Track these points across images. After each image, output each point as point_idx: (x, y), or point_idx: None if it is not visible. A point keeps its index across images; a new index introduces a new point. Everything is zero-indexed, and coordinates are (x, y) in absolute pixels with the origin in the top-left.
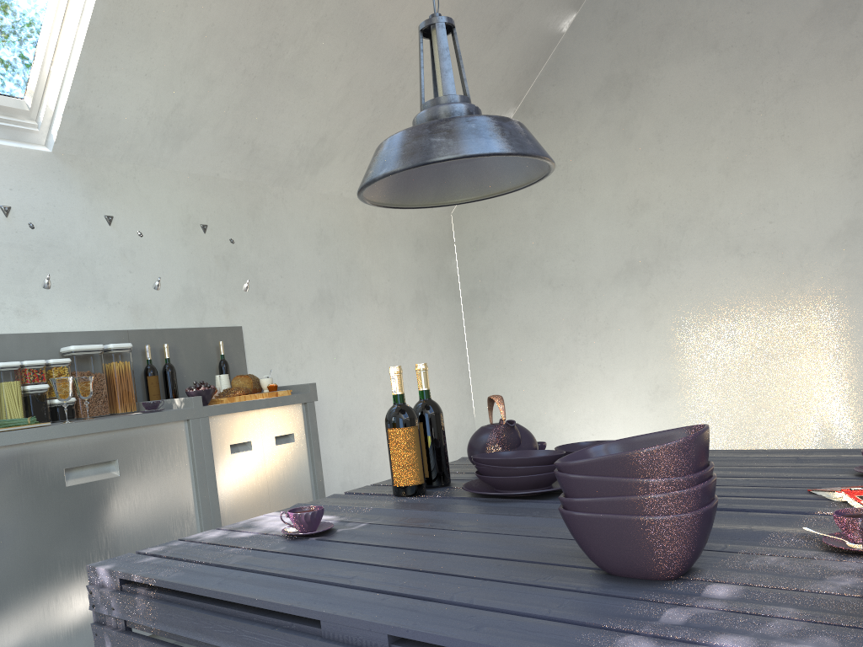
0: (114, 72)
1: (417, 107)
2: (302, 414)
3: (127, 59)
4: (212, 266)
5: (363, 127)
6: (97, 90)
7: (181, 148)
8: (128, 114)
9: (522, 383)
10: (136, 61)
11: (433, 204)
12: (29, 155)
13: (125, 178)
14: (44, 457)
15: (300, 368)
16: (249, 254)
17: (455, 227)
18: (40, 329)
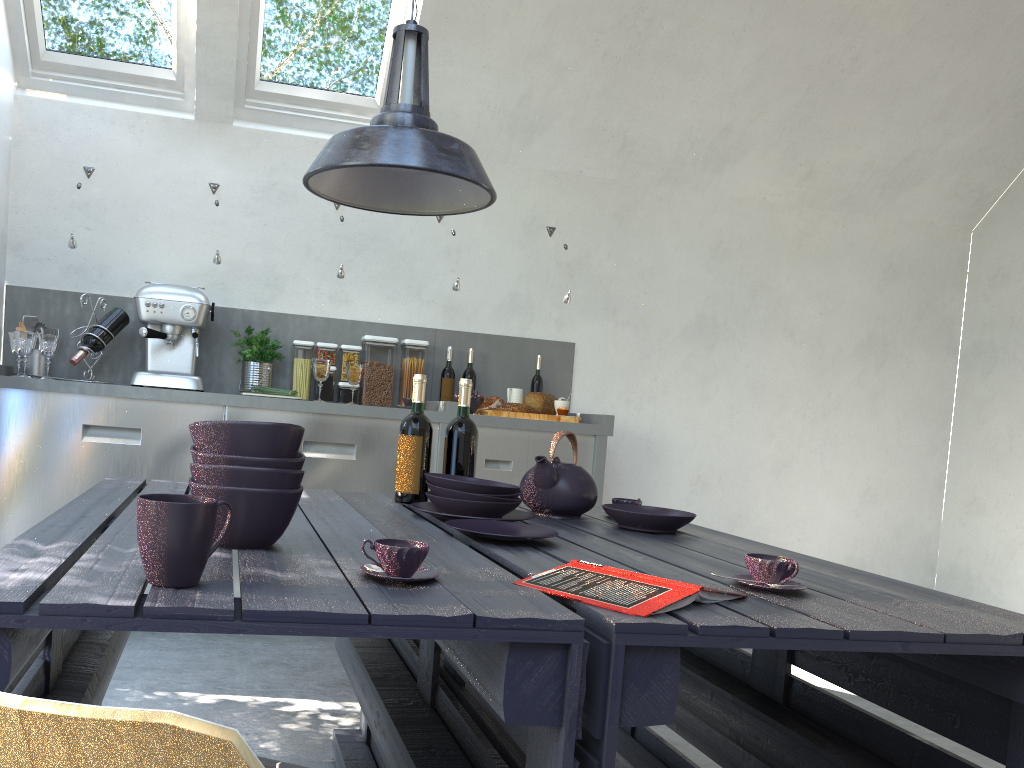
0: (449, 67)
1: (885, 83)
2: (589, 448)
3: (462, 52)
4: (552, 273)
5: (791, 113)
6: (433, 86)
7: (532, 143)
8: (468, 108)
9: (1017, 486)
10: (472, 53)
11: (444, 212)
12: None
13: None
14: None
15: (647, 402)
16: (604, 264)
17: (973, 250)
18: (348, 317)
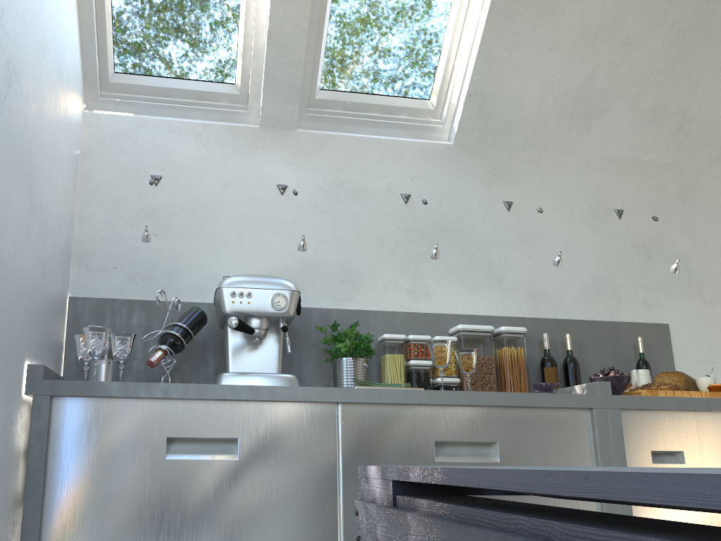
0: (516, 51)
1: None
2: None
3: (530, 33)
4: (629, 254)
5: None
6: (498, 73)
7: (591, 128)
8: (531, 95)
9: None
10: (541, 34)
11: None
12: (431, 148)
13: (527, 164)
14: (412, 423)
15: None
16: (677, 242)
17: None
18: (430, 310)
